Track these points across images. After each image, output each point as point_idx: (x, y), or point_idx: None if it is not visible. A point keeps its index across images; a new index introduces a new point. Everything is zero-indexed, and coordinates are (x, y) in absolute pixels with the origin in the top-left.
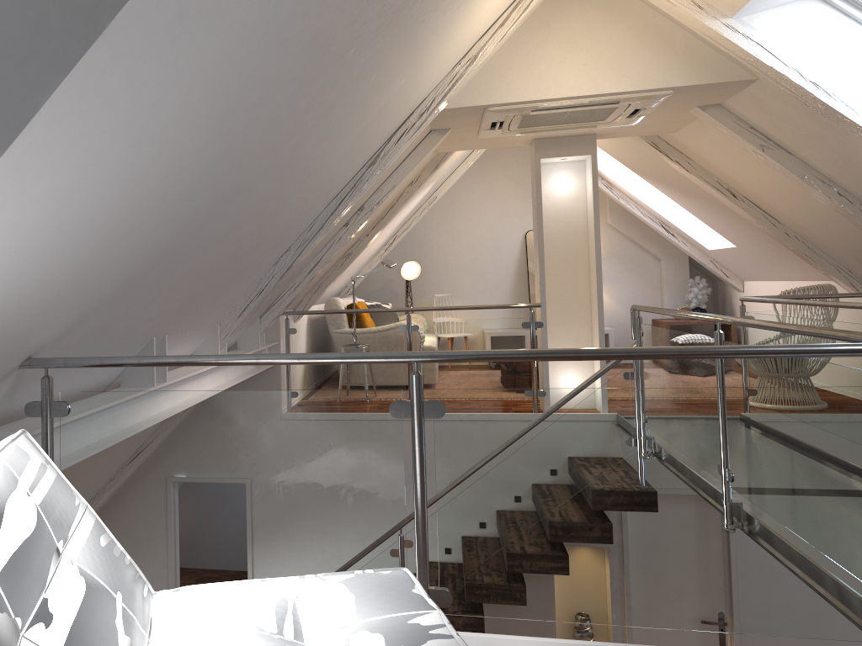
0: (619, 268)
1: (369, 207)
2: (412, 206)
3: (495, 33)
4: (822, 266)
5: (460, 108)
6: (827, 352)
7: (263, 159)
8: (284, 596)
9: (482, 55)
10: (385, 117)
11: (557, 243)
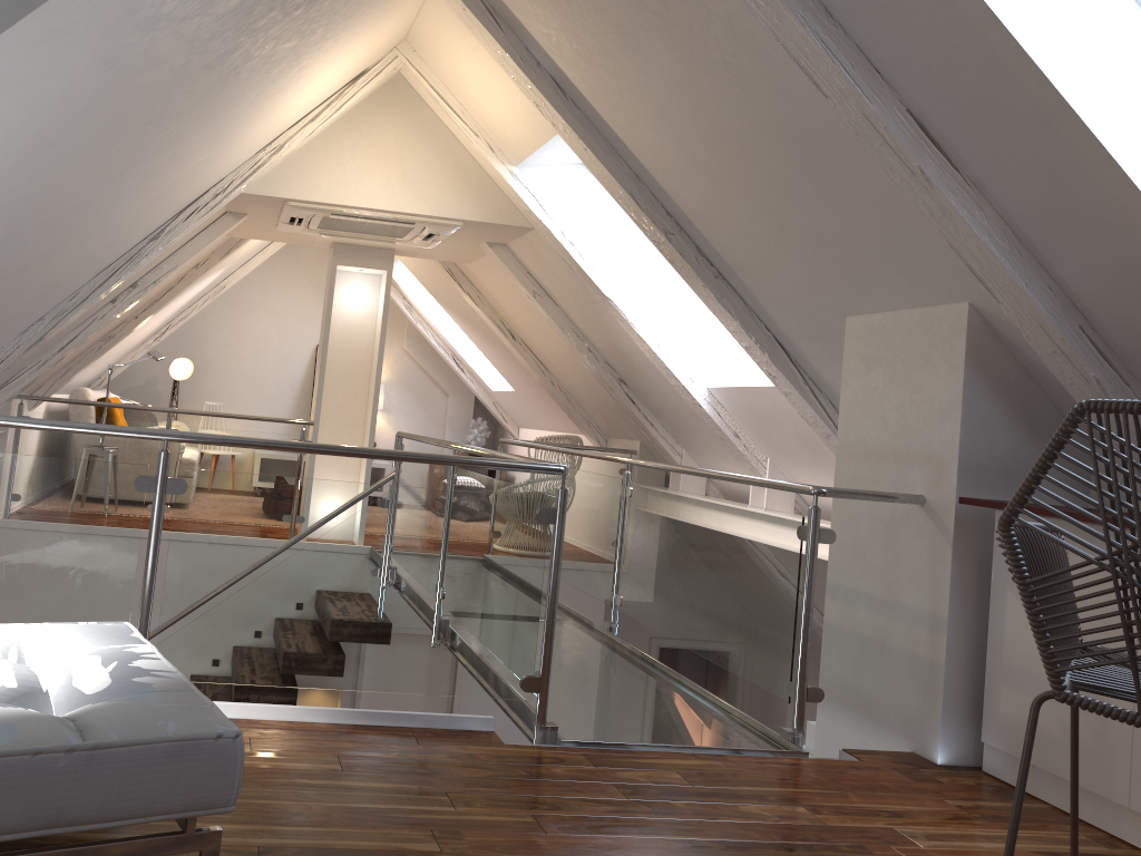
0: (407, 399)
1: (143, 285)
2: (194, 292)
3: (305, 126)
4: (576, 418)
5: (260, 195)
6: (493, 465)
7: (40, 216)
8: (10, 634)
9: (289, 146)
10: (177, 191)
11: (341, 359)
